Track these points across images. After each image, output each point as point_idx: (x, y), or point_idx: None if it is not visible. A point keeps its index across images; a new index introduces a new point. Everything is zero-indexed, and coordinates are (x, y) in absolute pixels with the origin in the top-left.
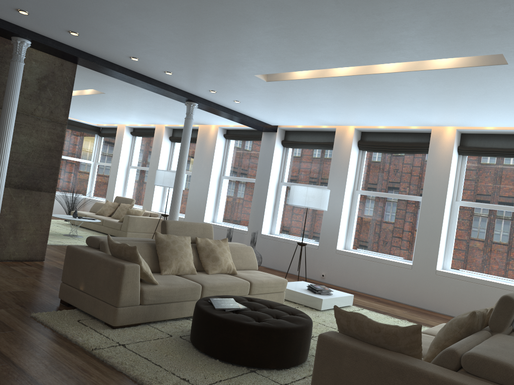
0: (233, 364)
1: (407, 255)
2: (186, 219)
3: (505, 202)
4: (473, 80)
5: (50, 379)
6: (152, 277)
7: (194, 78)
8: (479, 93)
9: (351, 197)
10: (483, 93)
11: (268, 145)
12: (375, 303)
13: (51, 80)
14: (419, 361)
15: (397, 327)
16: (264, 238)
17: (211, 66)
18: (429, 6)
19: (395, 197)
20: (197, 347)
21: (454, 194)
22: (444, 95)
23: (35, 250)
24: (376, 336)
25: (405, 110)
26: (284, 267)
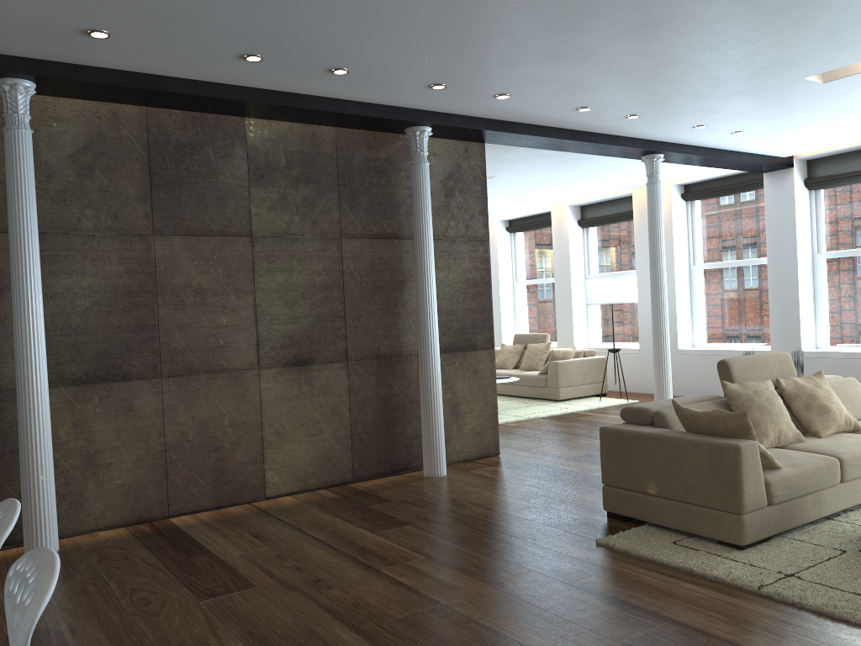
0: None
1: None
2: (644, 350)
3: None
4: None
5: (758, 642)
6: (773, 457)
7: (675, 113)
8: None
9: None
10: None
11: (780, 193)
12: None
13: (457, 178)
14: None
15: None
16: (809, 358)
17: (724, 84)
18: None
19: None
20: None
21: None
22: None
23: (486, 440)
24: None
25: None
26: None
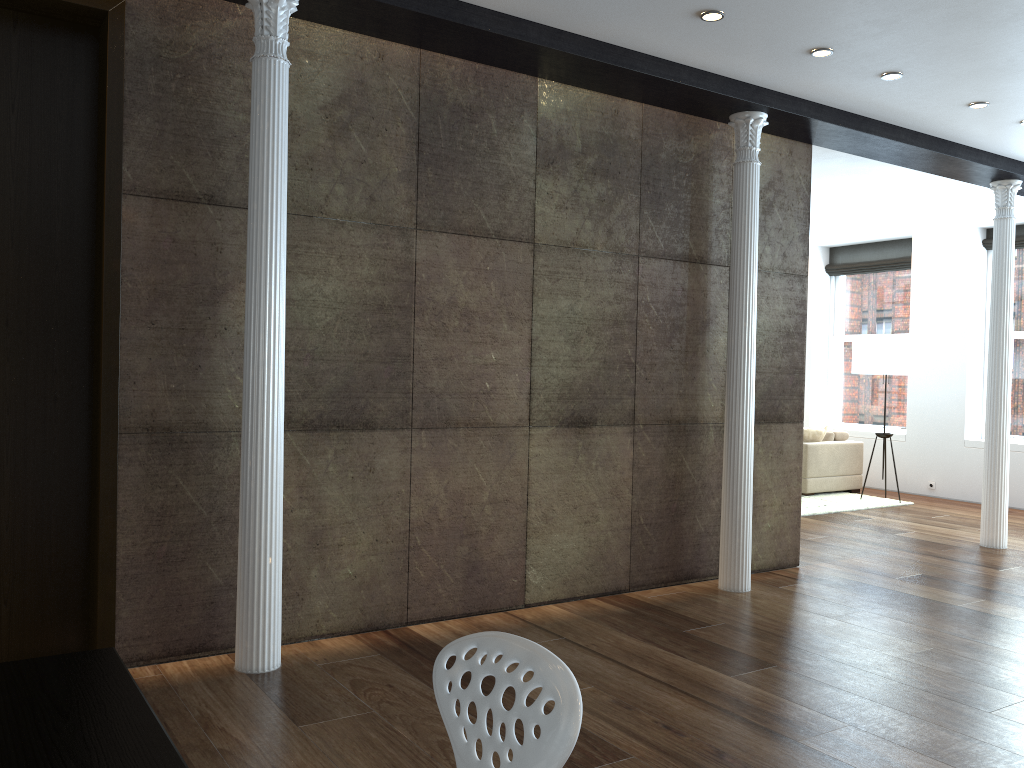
0: None
1: None
2: (913, 438)
3: None
4: None
5: None
6: None
7: None
8: None
9: None
10: None
11: None
12: None
13: (778, 189)
14: None
15: None
16: None
17: None
18: None
19: None
20: None
21: None
22: None
23: (785, 545)
24: None
25: None
26: None
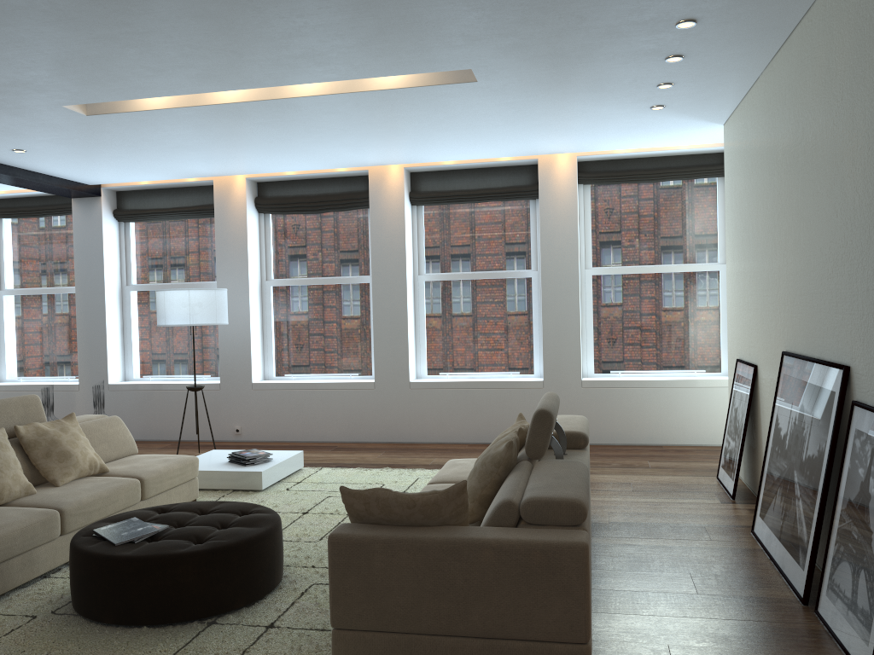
0: (174, 623)
1: (364, 369)
2: None
3: (483, 267)
4: (431, 103)
5: None
6: None
7: None
8: (438, 120)
9: (259, 293)
10: (444, 119)
11: (88, 221)
12: (334, 453)
13: None
14: (472, 529)
15: (437, 492)
16: (116, 390)
17: None
18: (377, 7)
19: (331, 283)
20: (98, 618)
21: (414, 265)
22: (390, 124)
23: None
24: (411, 512)
25: (330, 147)
26: (165, 432)
